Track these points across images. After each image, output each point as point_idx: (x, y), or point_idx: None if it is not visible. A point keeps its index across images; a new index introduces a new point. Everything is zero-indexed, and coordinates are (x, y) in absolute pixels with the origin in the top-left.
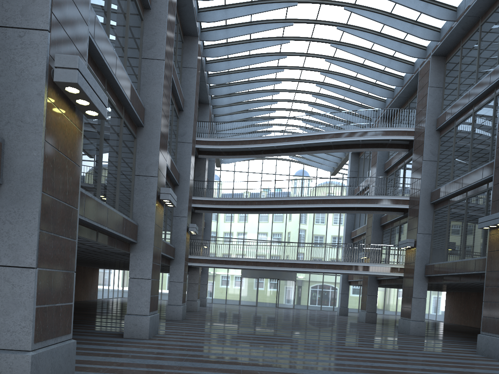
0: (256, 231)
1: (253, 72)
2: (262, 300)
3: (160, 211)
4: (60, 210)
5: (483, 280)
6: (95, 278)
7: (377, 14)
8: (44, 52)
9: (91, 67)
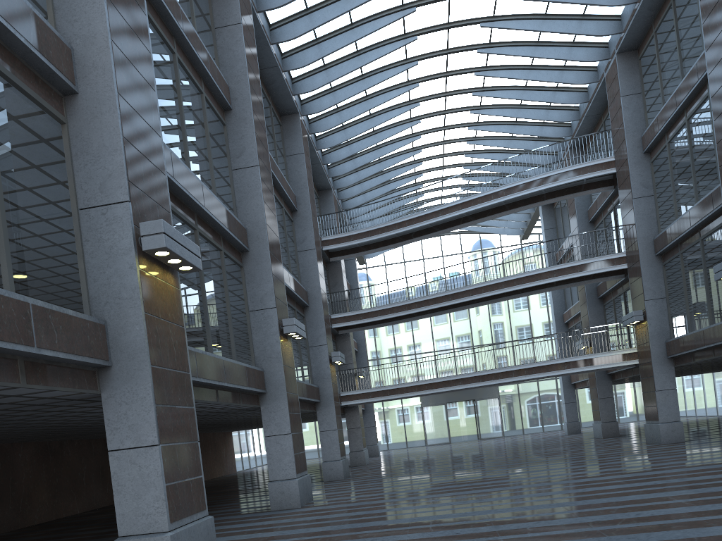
0: (430, 339)
1: (380, 134)
2: (457, 433)
3: (287, 347)
4: (171, 379)
5: None
6: (229, 445)
7: (528, 20)
8: (128, 224)
9: (177, 207)
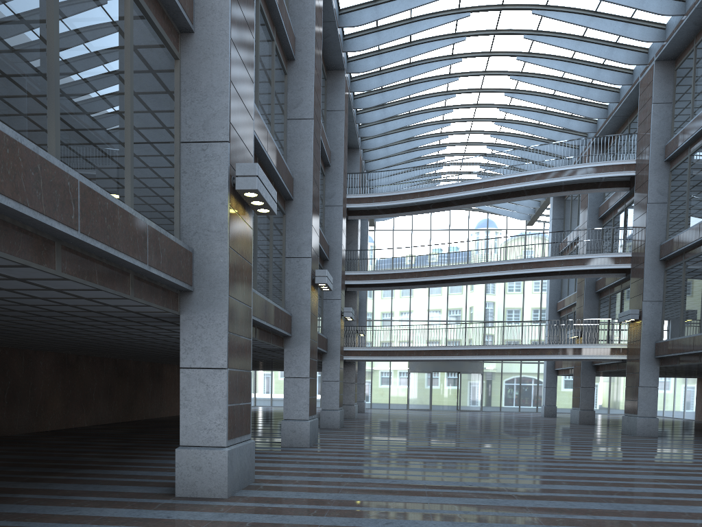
0: (426, 308)
1: (415, 102)
2: (438, 401)
3: (314, 297)
4: (240, 310)
5: None
6: None
7: (578, 15)
8: (225, 163)
9: None
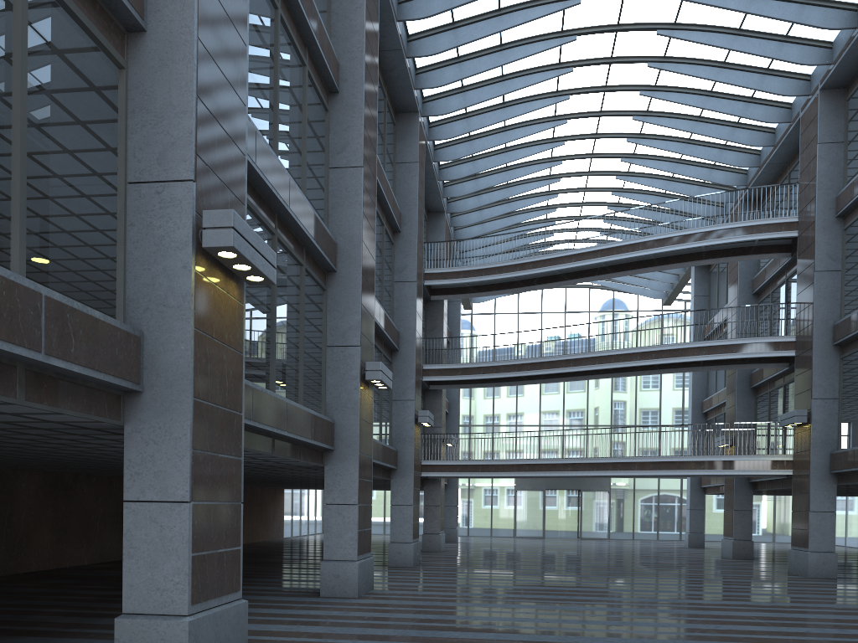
0: (537, 410)
1: (513, 152)
2: (554, 527)
3: (367, 397)
4: (218, 418)
5: None
6: (279, 504)
7: (716, 34)
8: (188, 210)
9: (254, 202)
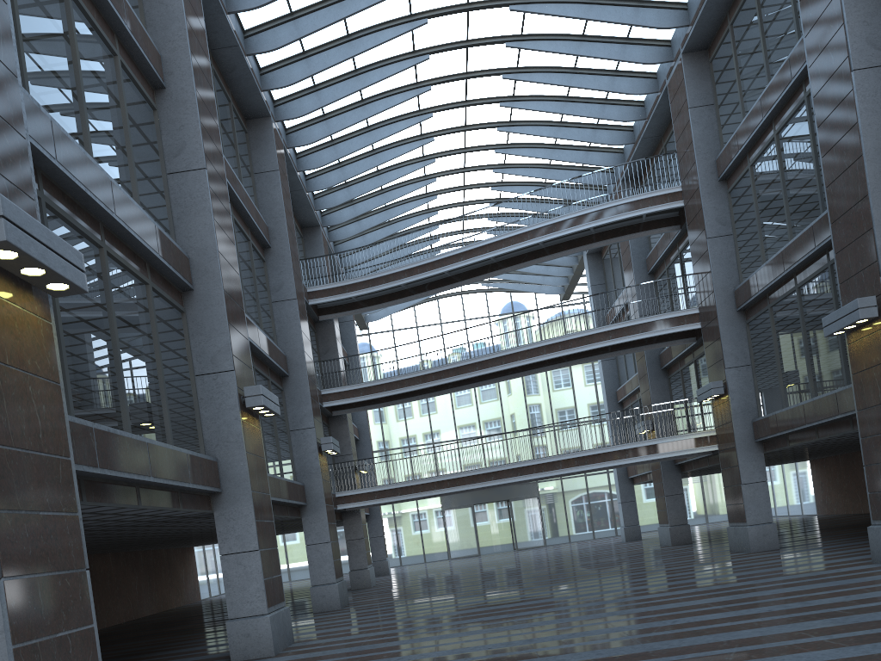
0: (452, 424)
1: (382, 154)
2: (488, 542)
3: (252, 428)
4: (31, 467)
5: (857, 427)
6: (191, 564)
7: (570, 5)
8: None
9: (66, 209)
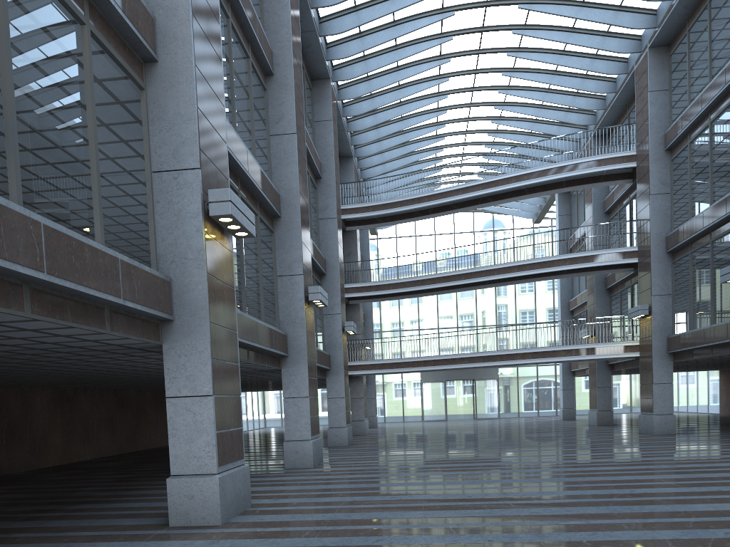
0: (435, 316)
1: (407, 106)
2: (454, 411)
3: (309, 314)
4: (224, 336)
5: None
6: None
7: (565, 6)
8: (198, 190)
9: None
